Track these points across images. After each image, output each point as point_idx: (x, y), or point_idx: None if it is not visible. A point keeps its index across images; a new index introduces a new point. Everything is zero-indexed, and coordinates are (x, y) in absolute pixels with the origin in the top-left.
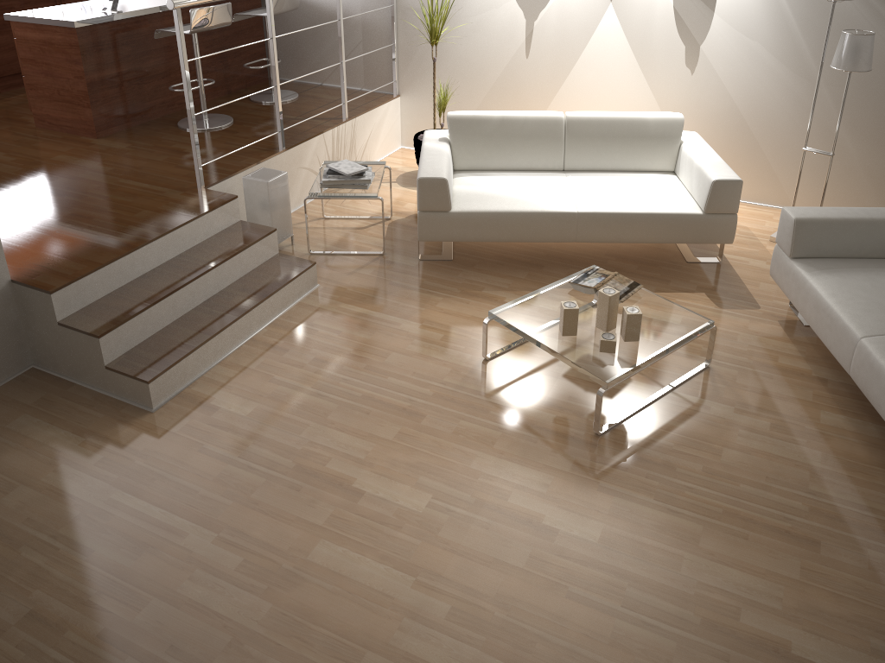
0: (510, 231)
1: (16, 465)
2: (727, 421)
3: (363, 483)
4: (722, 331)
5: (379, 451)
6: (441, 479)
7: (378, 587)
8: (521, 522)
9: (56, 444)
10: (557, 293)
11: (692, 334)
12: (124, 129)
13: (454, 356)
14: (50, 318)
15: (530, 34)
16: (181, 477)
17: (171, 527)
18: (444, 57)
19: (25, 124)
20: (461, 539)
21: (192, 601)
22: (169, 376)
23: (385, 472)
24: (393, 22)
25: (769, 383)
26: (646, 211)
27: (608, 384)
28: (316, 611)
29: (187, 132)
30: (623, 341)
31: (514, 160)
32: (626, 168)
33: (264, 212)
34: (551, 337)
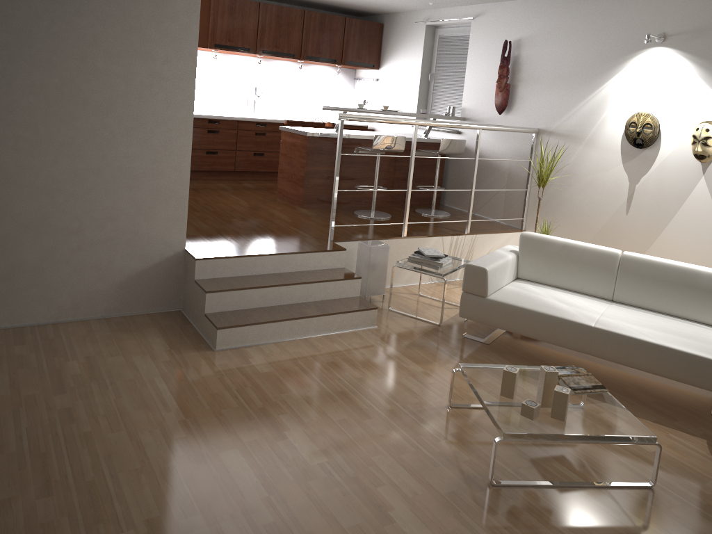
0: (532, 328)
1: (128, 347)
2: (628, 530)
3: (291, 433)
4: (695, 471)
5: (320, 422)
6: (343, 455)
7: (242, 488)
8: (372, 504)
9: (155, 345)
10: (526, 372)
11: (623, 436)
12: (322, 207)
13: (428, 396)
14: (193, 276)
15: (631, 195)
16: (196, 385)
17: (167, 404)
18: (562, 205)
19: (273, 194)
20: (320, 492)
21: (140, 441)
22: (234, 332)
23: (311, 435)
24: (529, 173)
25: (707, 525)
26: (661, 343)
27: (505, 435)
28: (195, 480)
29: (355, 216)
30: (549, 416)
31: (568, 280)
32: (673, 313)
33: (364, 269)
34: (490, 393)
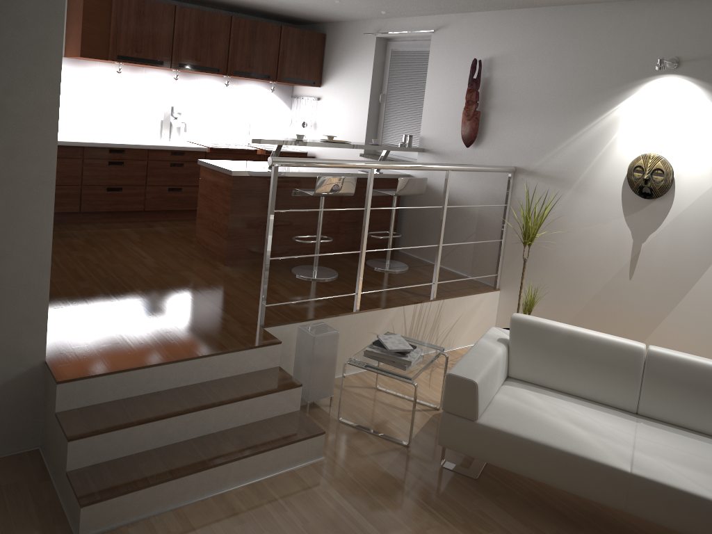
0: (541, 468)
1: None
2: None
3: None
4: None
5: None
6: None
7: None
8: None
9: None
10: None
11: None
12: (251, 263)
13: None
14: (53, 406)
15: (636, 255)
16: None
17: None
18: (546, 261)
19: (190, 244)
20: None
21: None
22: (109, 507)
23: None
24: (504, 220)
25: None
26: None
27: None
28: None
29: (293, 277)
30: None
31: (577, 384)
32: None
33: (306, 365)
34: None
